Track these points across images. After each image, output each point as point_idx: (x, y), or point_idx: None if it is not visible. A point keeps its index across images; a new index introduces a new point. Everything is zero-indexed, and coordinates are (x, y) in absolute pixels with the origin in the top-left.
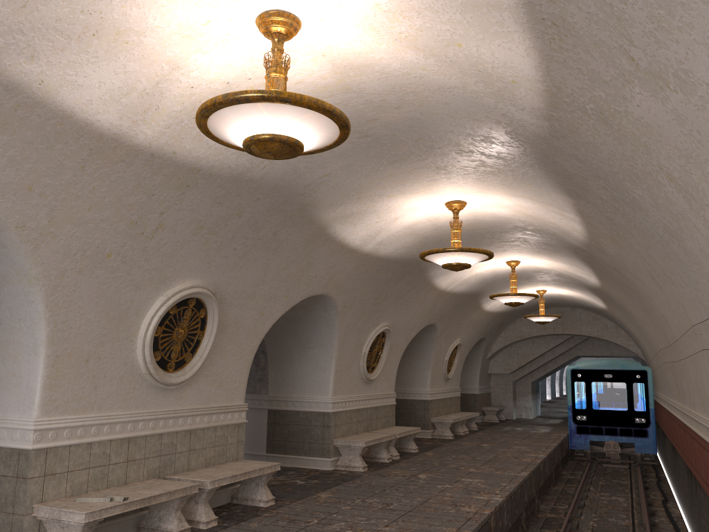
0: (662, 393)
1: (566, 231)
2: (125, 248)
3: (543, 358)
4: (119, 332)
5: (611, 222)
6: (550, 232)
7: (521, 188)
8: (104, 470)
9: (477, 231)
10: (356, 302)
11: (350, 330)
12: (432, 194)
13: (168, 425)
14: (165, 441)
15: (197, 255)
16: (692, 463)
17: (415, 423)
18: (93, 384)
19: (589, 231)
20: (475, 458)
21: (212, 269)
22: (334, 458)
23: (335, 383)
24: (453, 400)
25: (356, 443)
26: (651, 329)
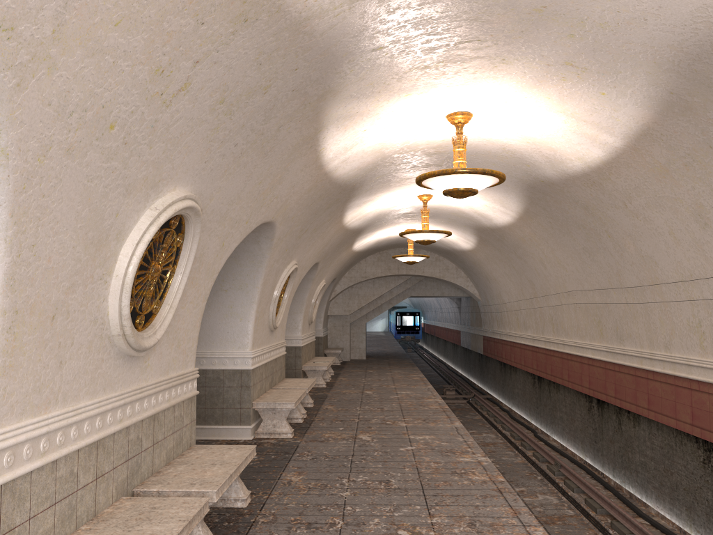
0: (523, 331)
1: (558, 160)
2: (134, 117)
3: (380, 299)
4: (94, 268)
5: (707, 146)
6: (527, 161)
7: (579, 99)
8: (72, 500)
9: (435, 156)
10: (288, 234)
11: (273, 268)
12: (450, 99)
13: (134, 412)
14: (131, 437)
15: (201, 147)
16: (636, 402)
17: (285, 372)
18: (57, 359)
19: (615, 159)
20: (384, 409)
21: (205, 172)
22: (253, 424)
23: (254, 334)
24: (312, 345)
25: (283, 405)
26: (567, 270)
